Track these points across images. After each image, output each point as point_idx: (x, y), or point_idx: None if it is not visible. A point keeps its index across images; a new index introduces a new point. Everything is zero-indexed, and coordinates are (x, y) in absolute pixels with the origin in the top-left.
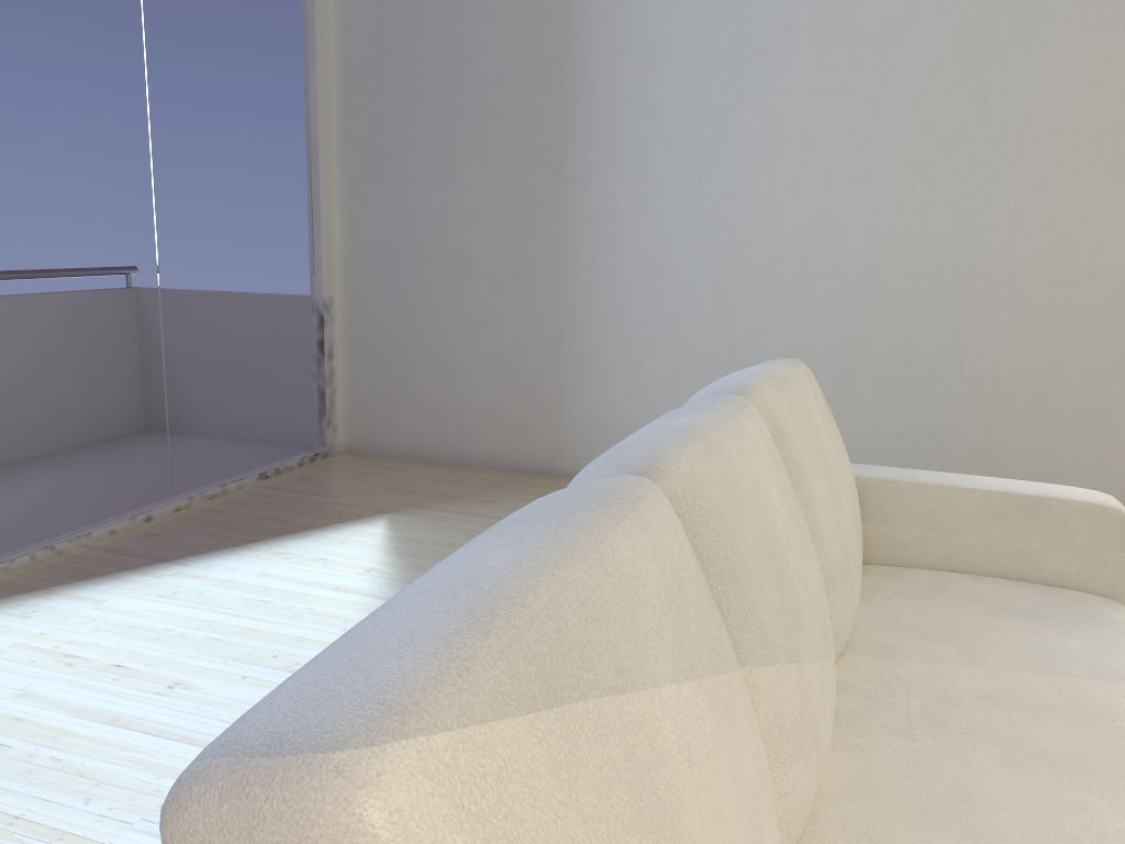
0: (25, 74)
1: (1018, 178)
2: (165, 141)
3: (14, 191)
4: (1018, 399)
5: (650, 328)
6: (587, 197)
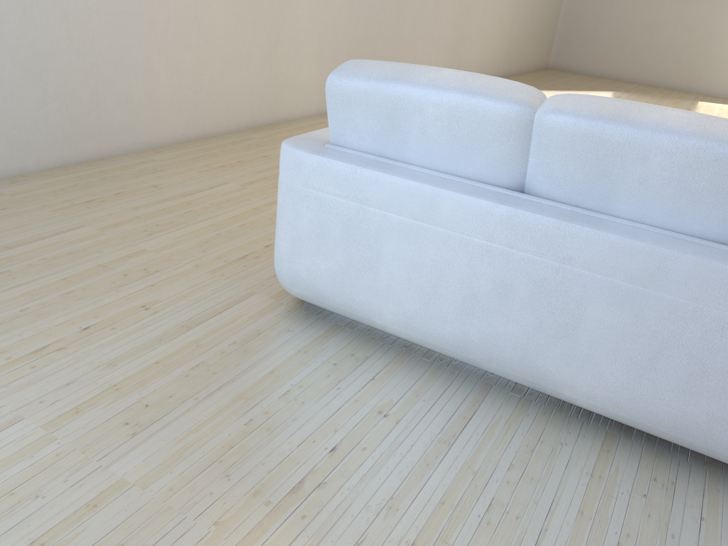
0: None
1: None
2: None
3: None
4: (108, 63)
5: None
6: None
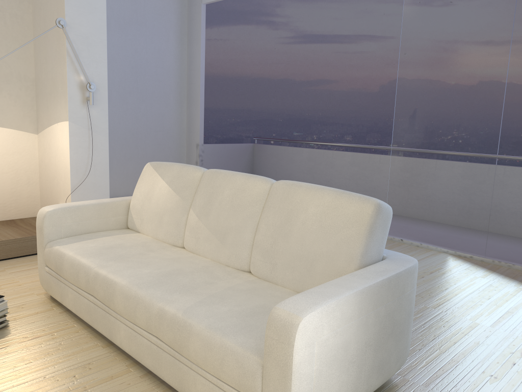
0: None
1: None
2: None
3: None
4: None
5: None
6: None
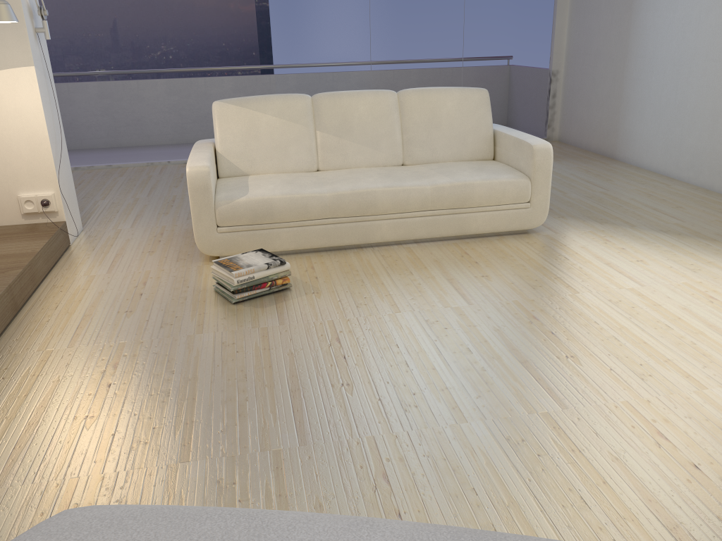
0: None
1: None
2: (471, 9)
3: (408, 33)
4: None
5: (650, 87)
6: (637, 20)
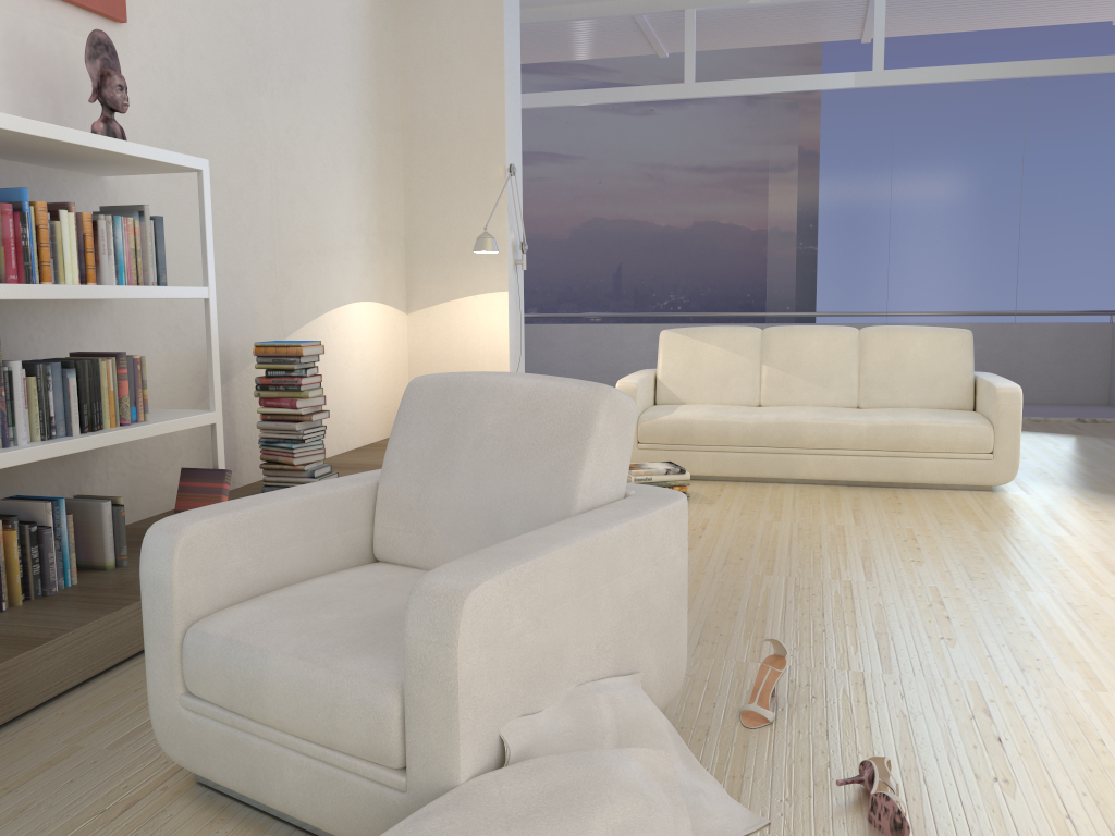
0: (950, 231)
1: None
2: (1028, 248)
3: (938, 276)
4: None
5: None
6: None
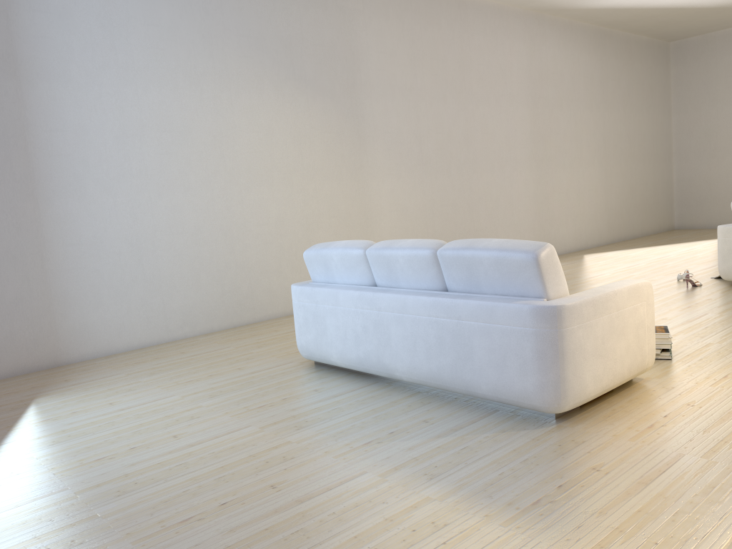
0: None
1: (240, 186)
2: None
3: None
4: (257, 271)
5: (102, 271)
6: (53, 207)
